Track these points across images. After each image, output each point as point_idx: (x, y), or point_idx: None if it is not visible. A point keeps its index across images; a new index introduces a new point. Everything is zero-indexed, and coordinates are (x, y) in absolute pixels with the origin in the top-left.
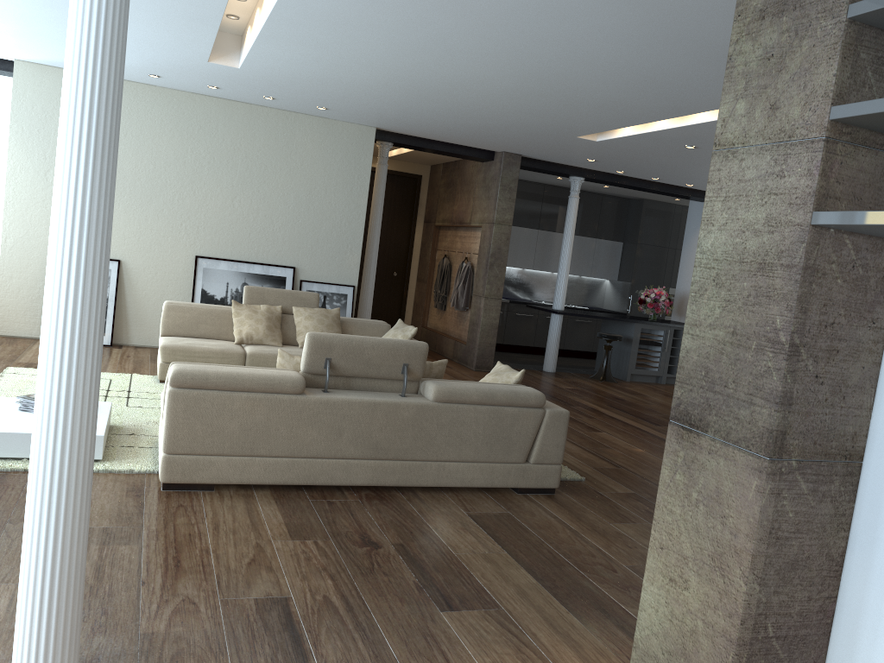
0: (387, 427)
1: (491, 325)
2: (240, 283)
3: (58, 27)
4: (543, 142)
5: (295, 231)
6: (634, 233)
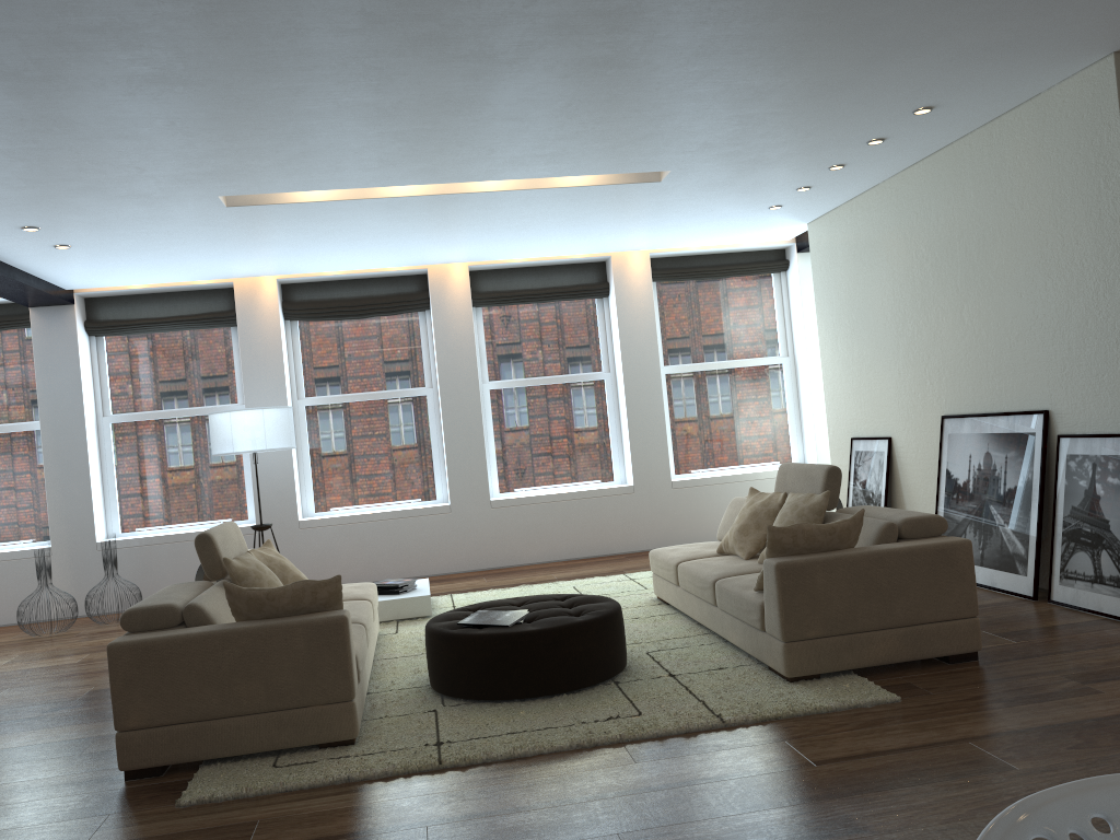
0: None
1: None
2: (981, 454)
3: (602, 222)
4: None
5: (1036, 339)
6: None
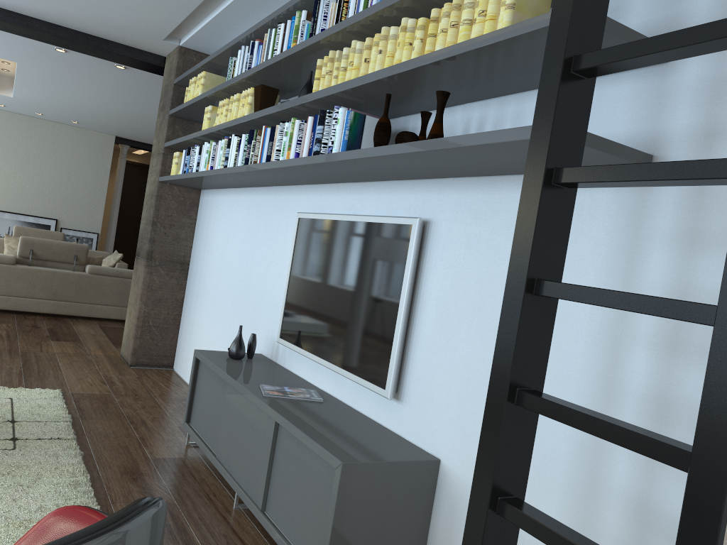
0: (61, 284)
1: None
2: None
3: None
4: None
5: (58, 197)
6: None
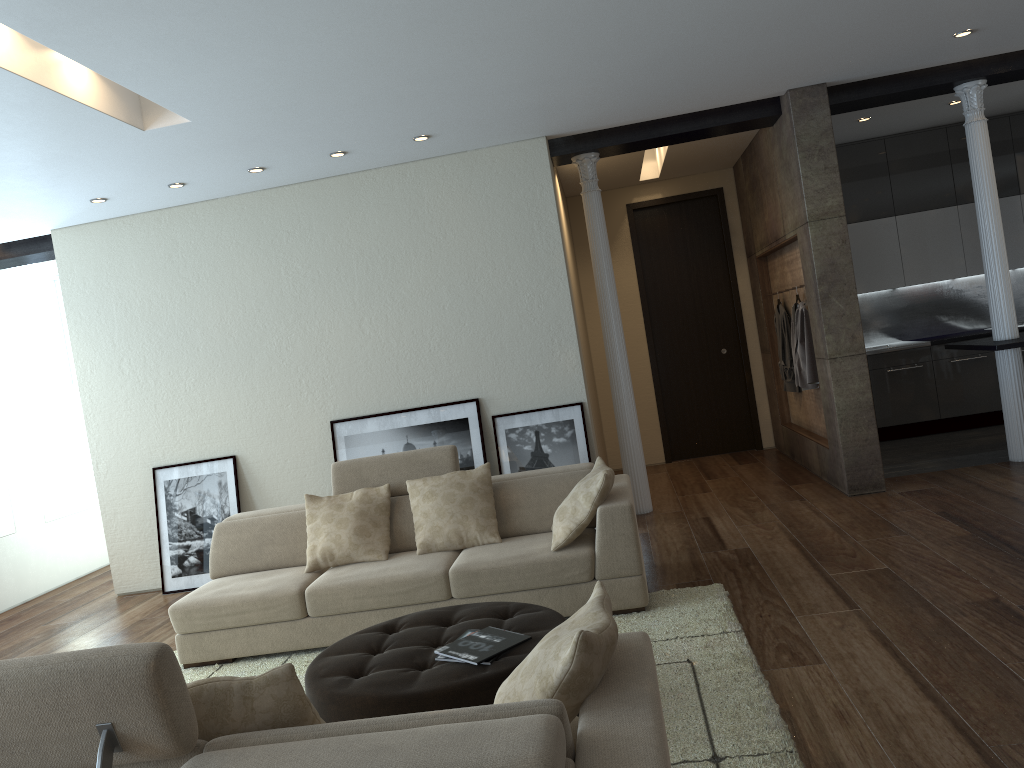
0: None
1: (858, 406)
2: (401, 446)
3: None
4: (819, 33)
5: (464, 342)
6: None
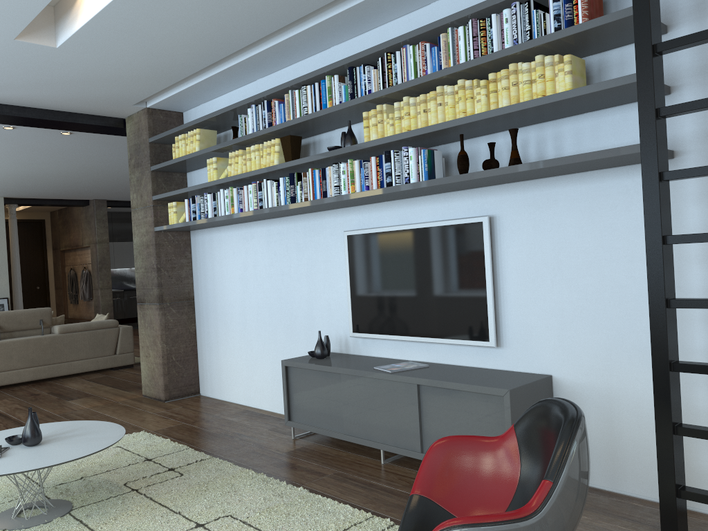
0: (36, 350)
1: (108, 305)
2: None
3: None
4: (114, 192)
5: None
6: None
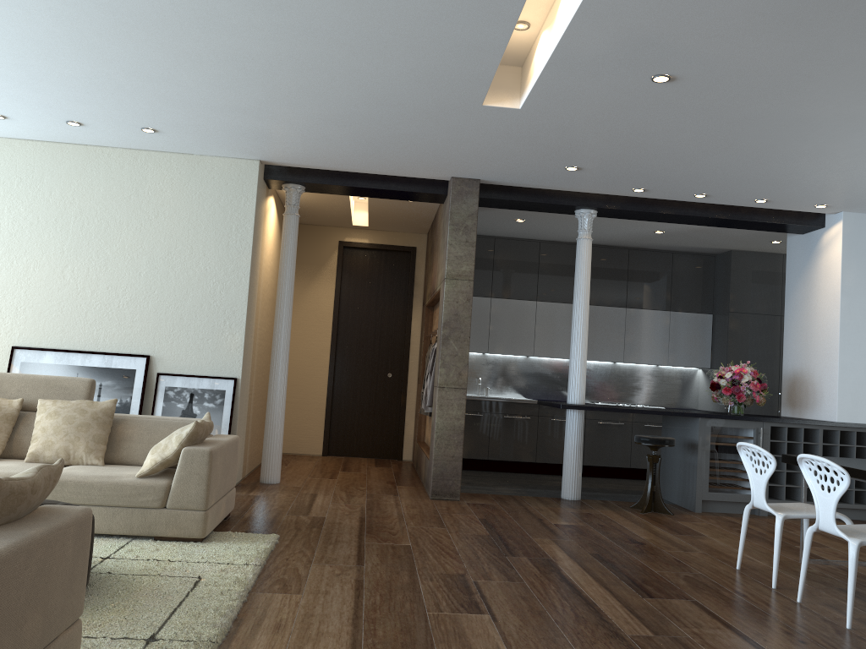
0: None
1: (453, 429)
2: None
3: None
4: (462, 135)
5: (150, 306)
6: (725, 299)
